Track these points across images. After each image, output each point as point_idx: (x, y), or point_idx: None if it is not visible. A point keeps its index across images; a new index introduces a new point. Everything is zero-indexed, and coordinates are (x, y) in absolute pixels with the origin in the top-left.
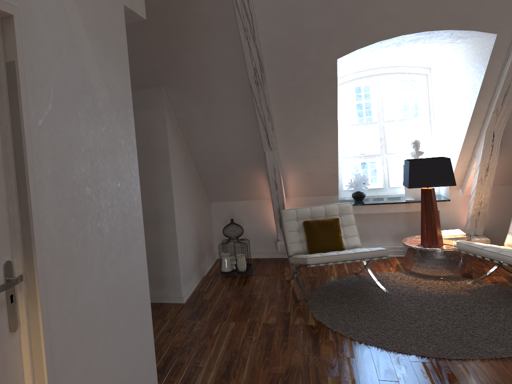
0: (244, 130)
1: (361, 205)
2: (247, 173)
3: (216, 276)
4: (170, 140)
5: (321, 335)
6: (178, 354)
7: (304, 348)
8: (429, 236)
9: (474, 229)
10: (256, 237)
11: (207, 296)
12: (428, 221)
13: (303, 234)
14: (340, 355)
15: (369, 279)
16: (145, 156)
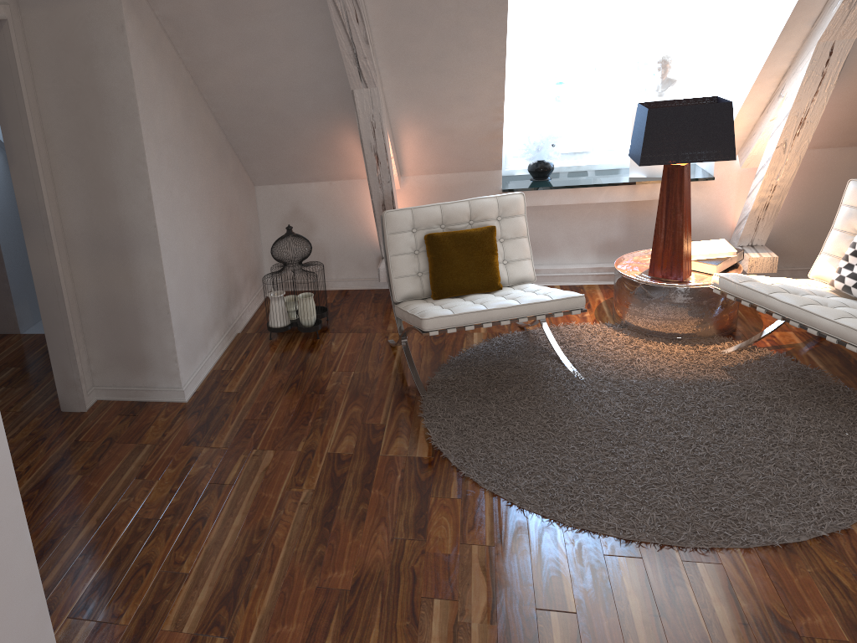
0: (307, 43)
1: (543, 189)
2: (321, 131)
3: (261, 333)
4: (139, 71)
5: (436, 485)
6: (146, 539)
7: (398, 521)
8: (666, 259)
9: (751, 236)
10: (342, 252)
11: (233, 385)
12: (670, 229)
13: (423, 260)
14: (467, 540)
15: (544, 341)
16: (86, 109)
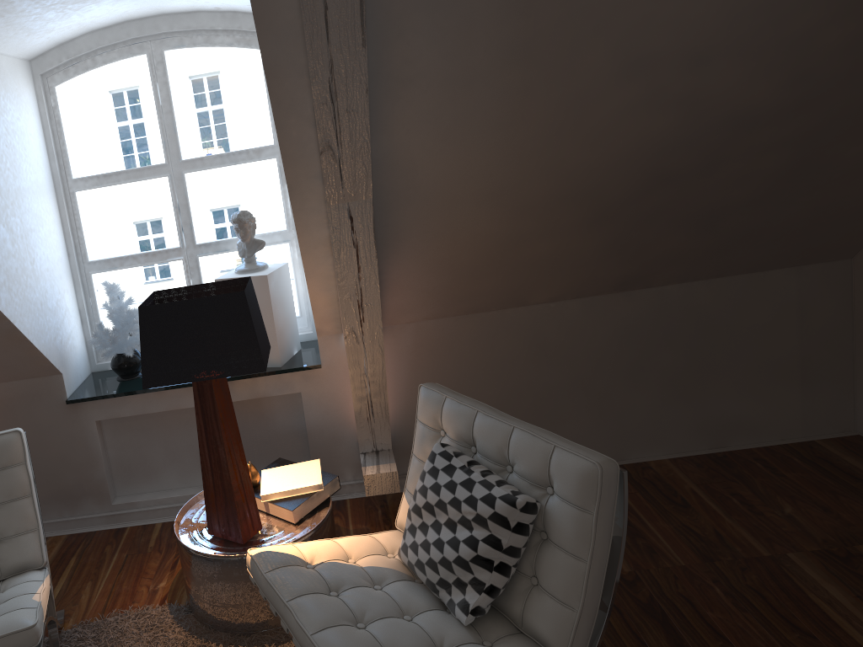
0: None
1: (118, 396)
2: None
3: None
4: None
5: None
6: None
7: None
8: (222, 511)
9: (371, 440)
10: None
11: None
12: (216, 469)
13: None
14: None
15: None
16: None
